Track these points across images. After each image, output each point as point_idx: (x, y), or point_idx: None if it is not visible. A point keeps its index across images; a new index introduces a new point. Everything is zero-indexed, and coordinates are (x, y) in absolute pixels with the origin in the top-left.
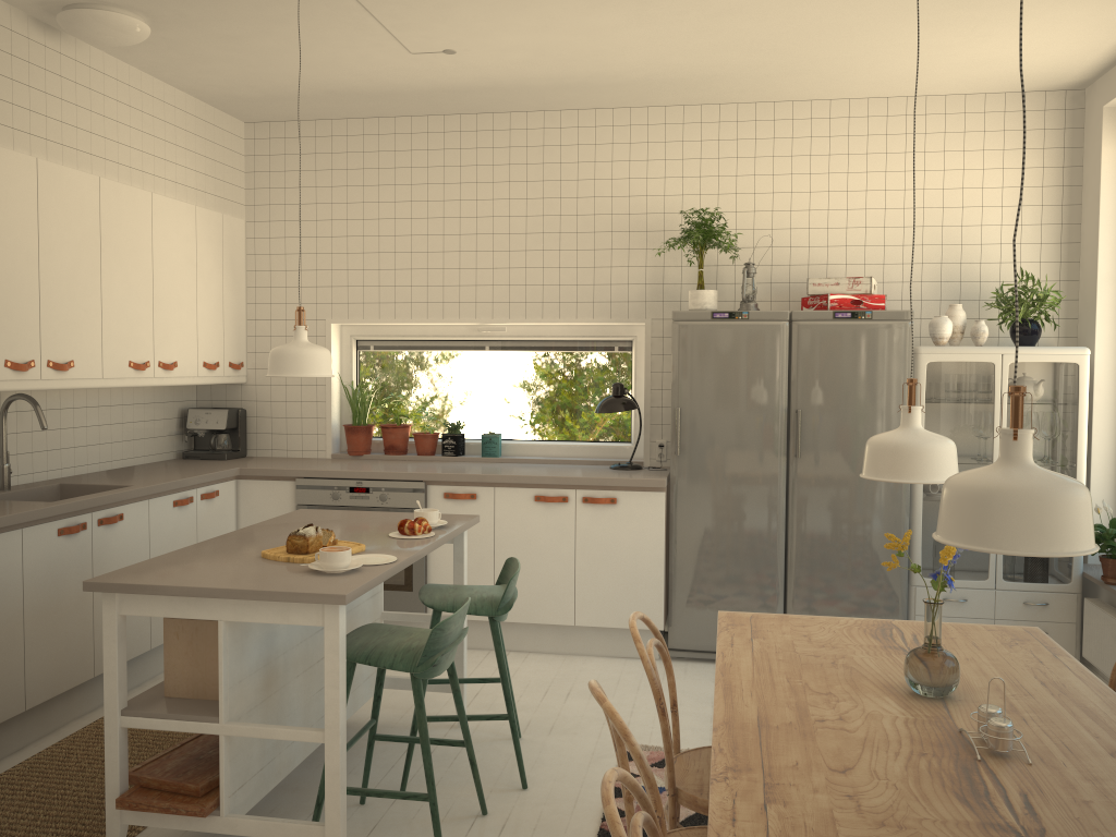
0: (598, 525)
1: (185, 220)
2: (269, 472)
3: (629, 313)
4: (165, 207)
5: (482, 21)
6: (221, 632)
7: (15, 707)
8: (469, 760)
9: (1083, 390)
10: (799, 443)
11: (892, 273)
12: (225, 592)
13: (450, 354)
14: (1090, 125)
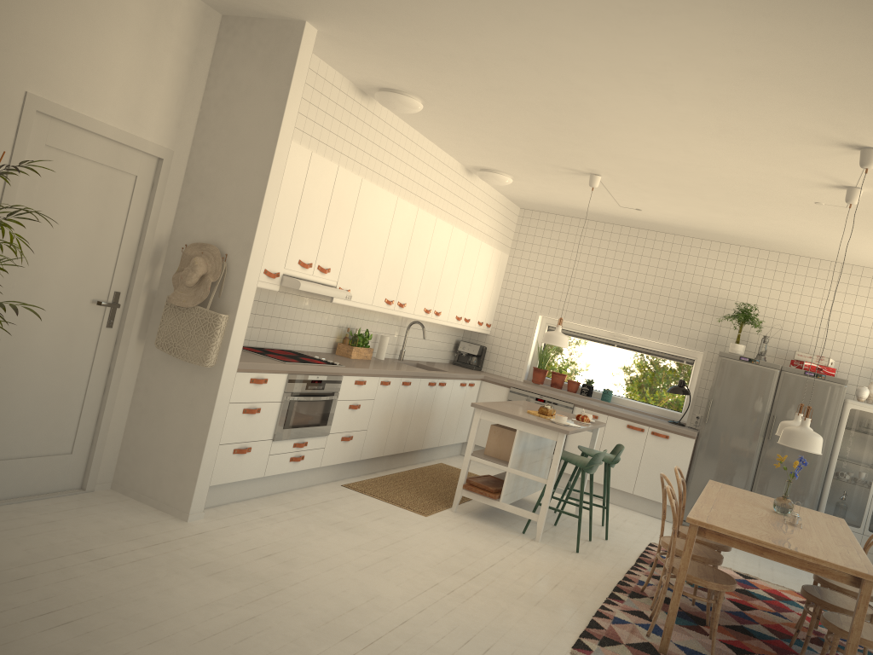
0: (656, 447)
1: (489, 254)
2: (498, 381)
3: (696, 345)
4: (483, 248)
5: (659, 205)
6: (517, 434)
7: (401, 449)
8: (589, 516)
9: None
10: (771, 432)
11: (845, 358)
12: (523, 419)
13: (595, 344)
14: None
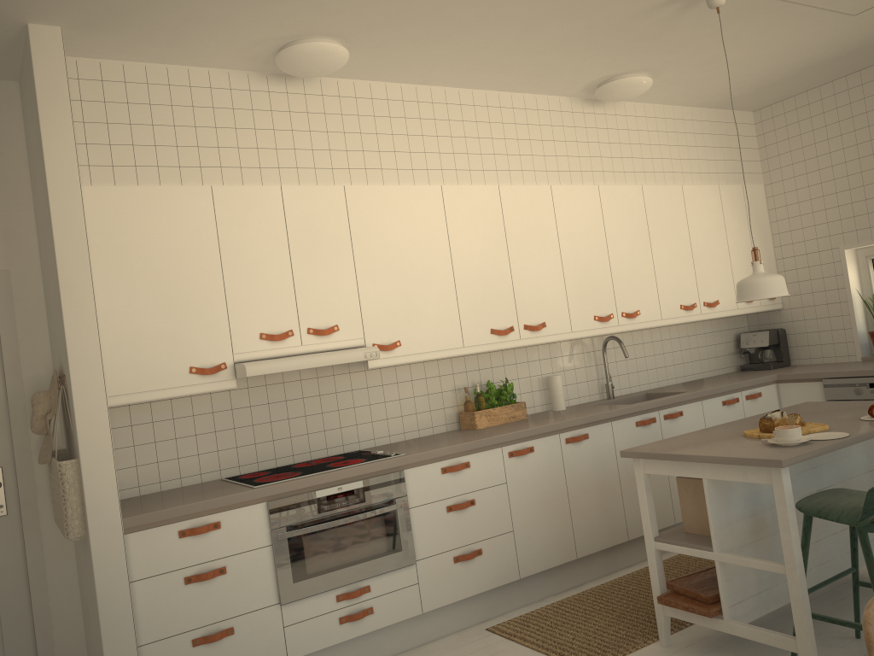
0: None
1: (711, 197)
2: (800, 376)
3: None
4: (693, 192)
5: None
6: (705, 487)
7: (621, 537)
8: None
9: None
10: None
11: None
12: (700, 458)
13: None
14: None
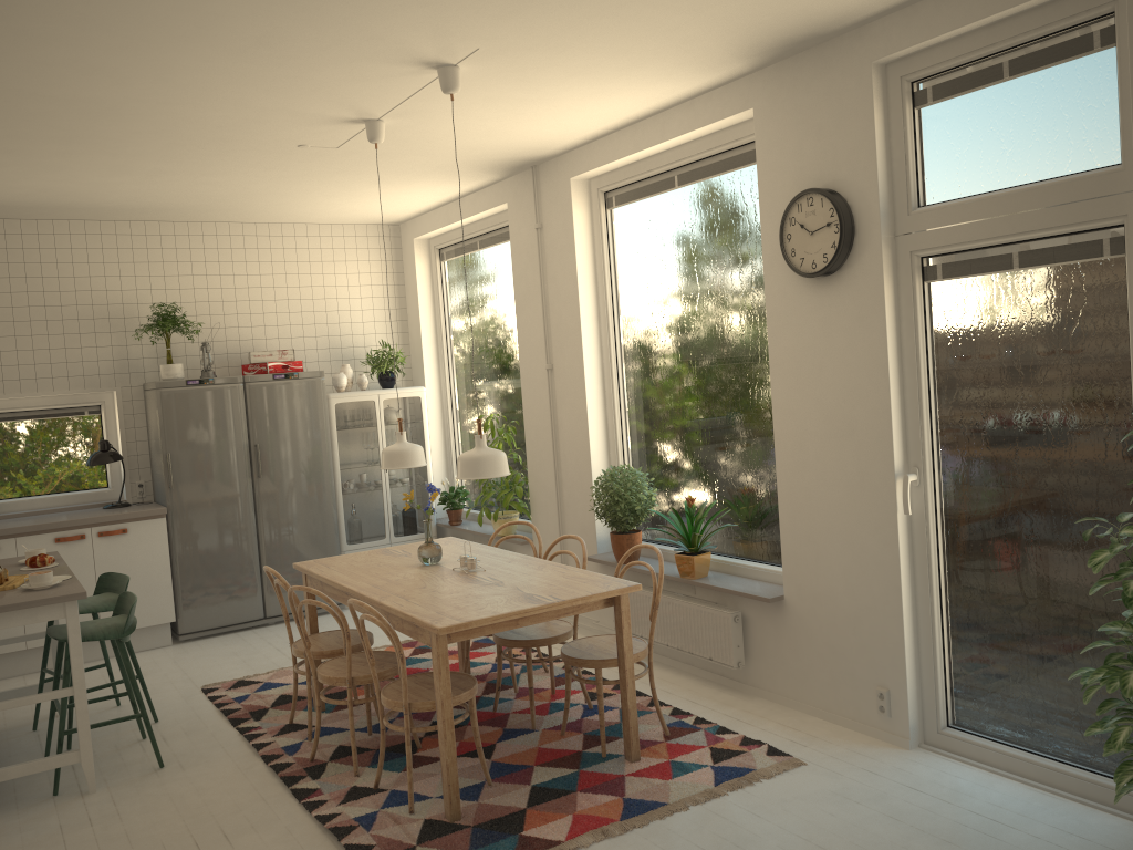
0: (114, 552)
1: None
2: None
3: (101, 383)
4: None
5: (16, 174)
6: None
7: None
8: (132, 703)
9: (425, 412)
10: (261, 467)
11: (297, 343)
12: None
13: None
14: (406, 248)
